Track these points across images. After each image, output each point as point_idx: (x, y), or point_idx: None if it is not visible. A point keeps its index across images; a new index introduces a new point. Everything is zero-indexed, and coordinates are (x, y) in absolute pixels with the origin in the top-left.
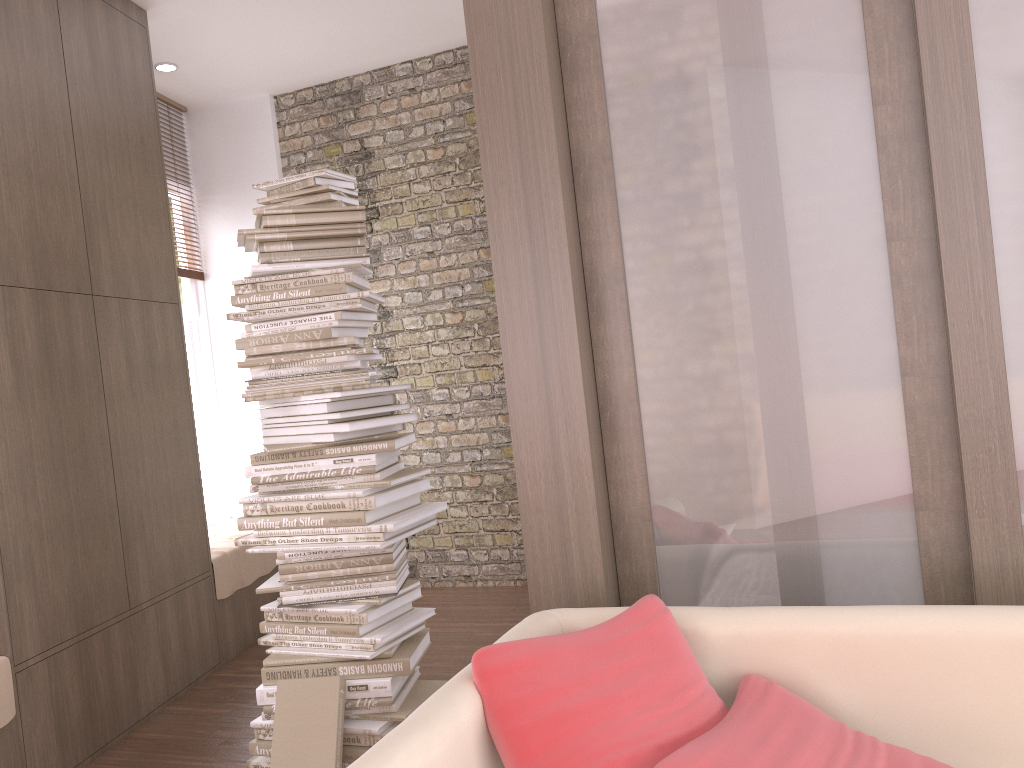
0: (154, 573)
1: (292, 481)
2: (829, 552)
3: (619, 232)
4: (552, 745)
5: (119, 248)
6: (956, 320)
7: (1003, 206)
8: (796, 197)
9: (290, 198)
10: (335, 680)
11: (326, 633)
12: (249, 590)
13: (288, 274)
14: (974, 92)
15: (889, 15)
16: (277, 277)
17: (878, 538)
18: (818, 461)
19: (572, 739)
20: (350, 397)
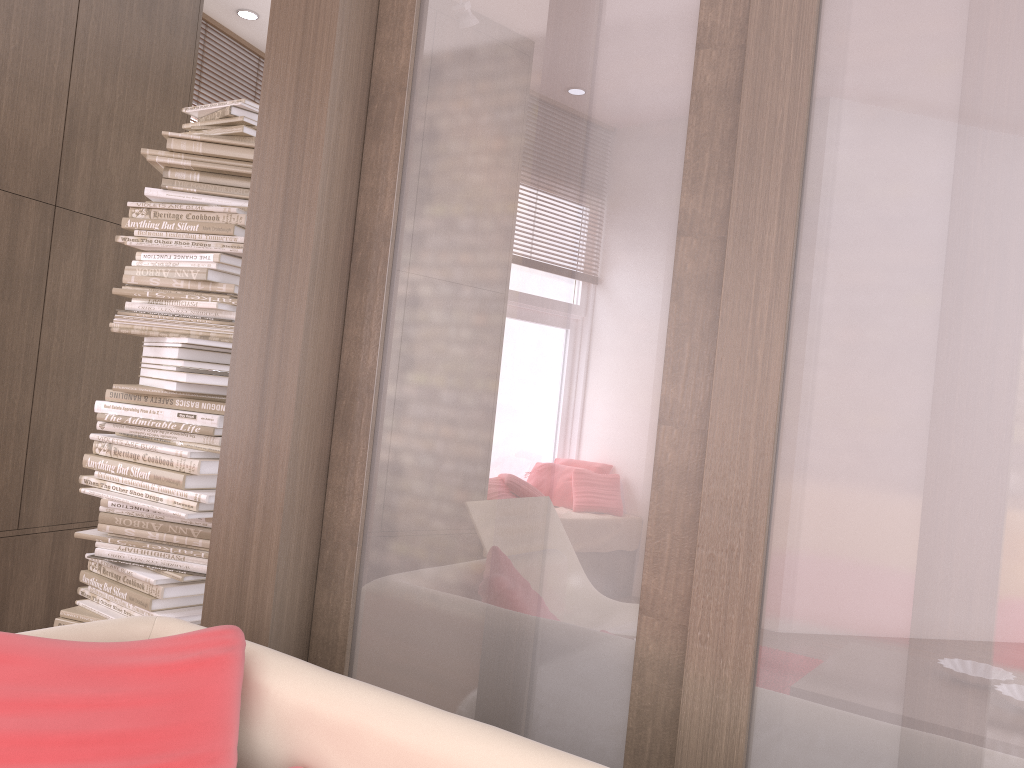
0: (62, 500)
1: (137, 426)
2: (534, 641)
3: (399, 181)
4: None
5: (106, 168)
6: (726, 355)
7: (820, 203)
8: (589, 162)
9: (210, 127)
10: None
11: (126, 598)
12: None
13: (182, 205)
14: (810, 34)
15: None
16: (171, 206)
17: (592, 639)
18: (545, 516)
19: None
20: (209, 348)
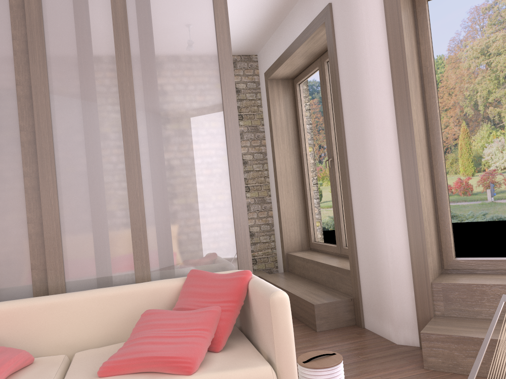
0: None
1: None
2: (0, 288)
3: None
4: None
5: None
6: (44, 204)
7: (60, 168)
8: None
9: None
10: None
11: None
12: None
13: None
14: (51, 132)
15: (26, 102)
16: None
17: (18, 281)
18: None
19: None
20: None
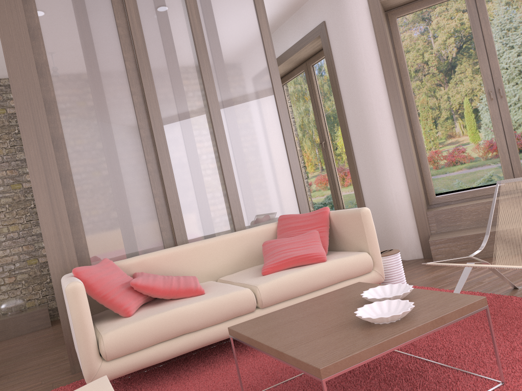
0: None
1: None
2: (141, 247)
3: (69, 160)
4: (102, 285)
5: None
6: (166, 182)
7: (172, 155)
8: (122, 151)
9: None
10: None
11: None
12: None
13: None
14: (163, 128)
15: (141, 107)
16: None
17: (153, 241)
18: (135, 223)
19: (106, 283)
20: None
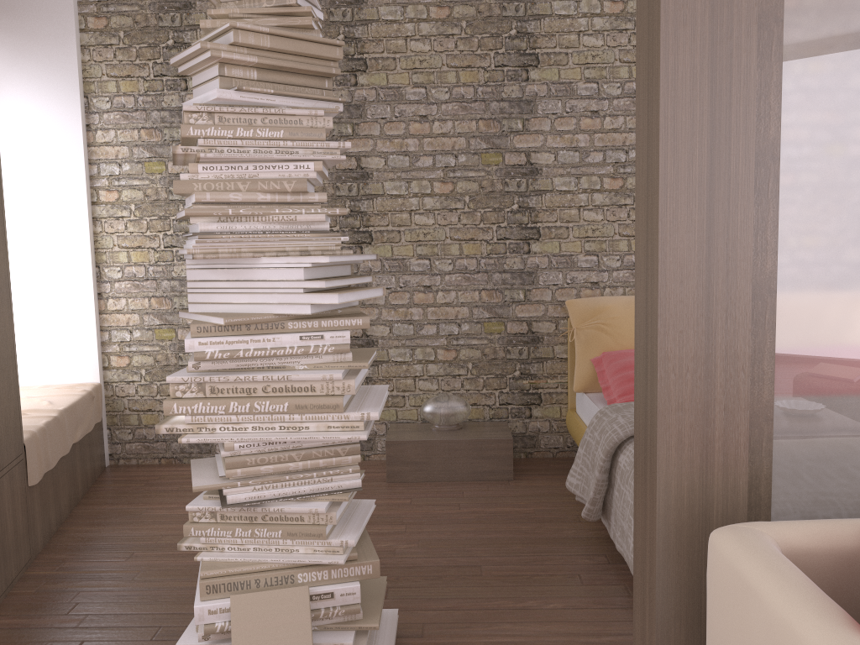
0: None
1: (244, 358)
2: None
3: (780, 106)
4: None
5: None
6: None
7: None
8: None
9: (255, 15)
10: (303, 591)
11: (281, 536)
12: (52, 473)
13: (256, 108)
14: None
15: None
16: (242, 109)
17: None
18: None
19: None
20: (325, 264)
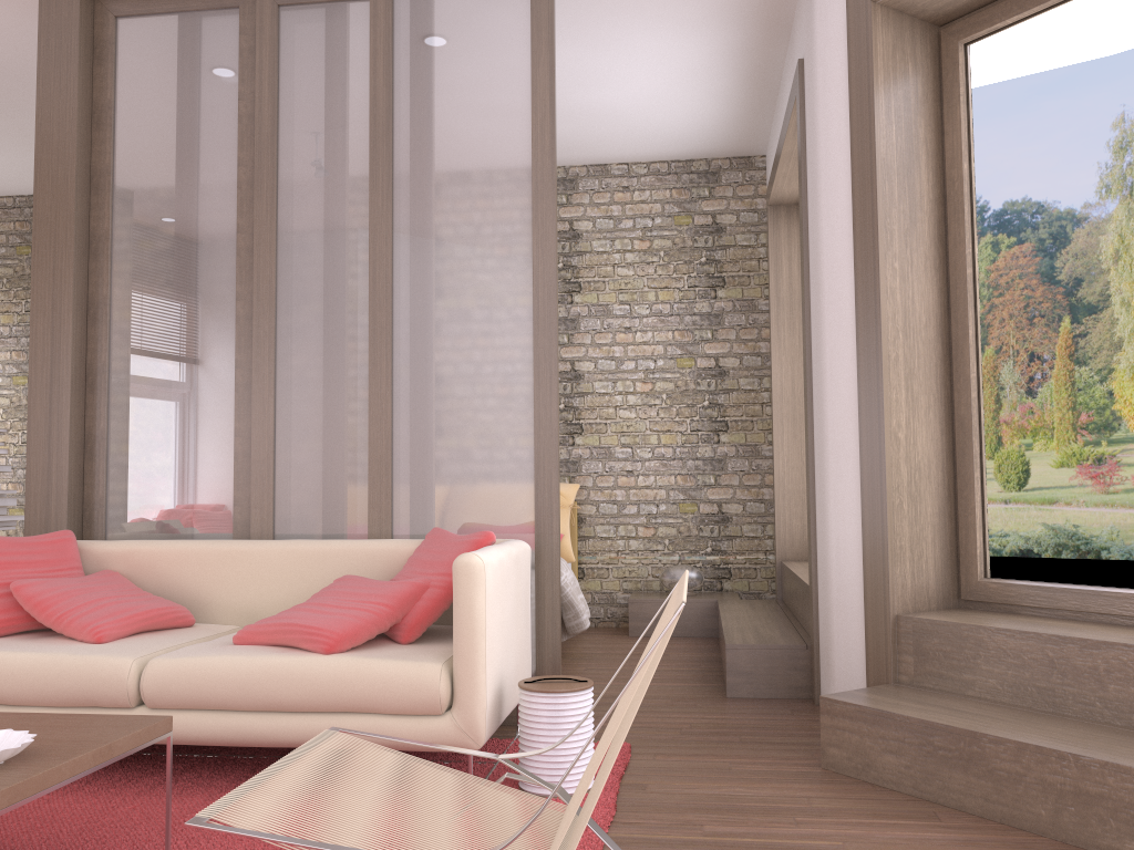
0: None
1: None
2: (193, 527)
3: (109, 345)
4: None
5: None
6: (255, 410)
7: (281, 357)
8: (198, 339)
9: None
10: None
11: None
12: None
13: None
14: (273, 302)
15: (247, 257)
16: None
17: (216, 520)
18: (193, 478)
19: None
20: None
